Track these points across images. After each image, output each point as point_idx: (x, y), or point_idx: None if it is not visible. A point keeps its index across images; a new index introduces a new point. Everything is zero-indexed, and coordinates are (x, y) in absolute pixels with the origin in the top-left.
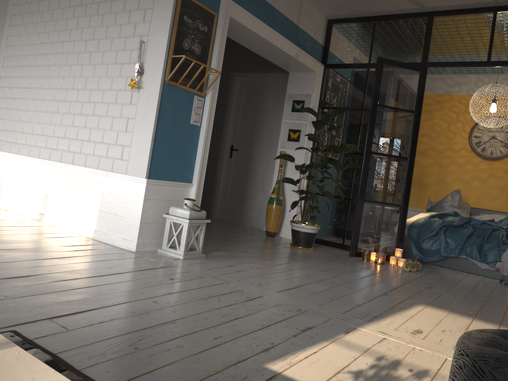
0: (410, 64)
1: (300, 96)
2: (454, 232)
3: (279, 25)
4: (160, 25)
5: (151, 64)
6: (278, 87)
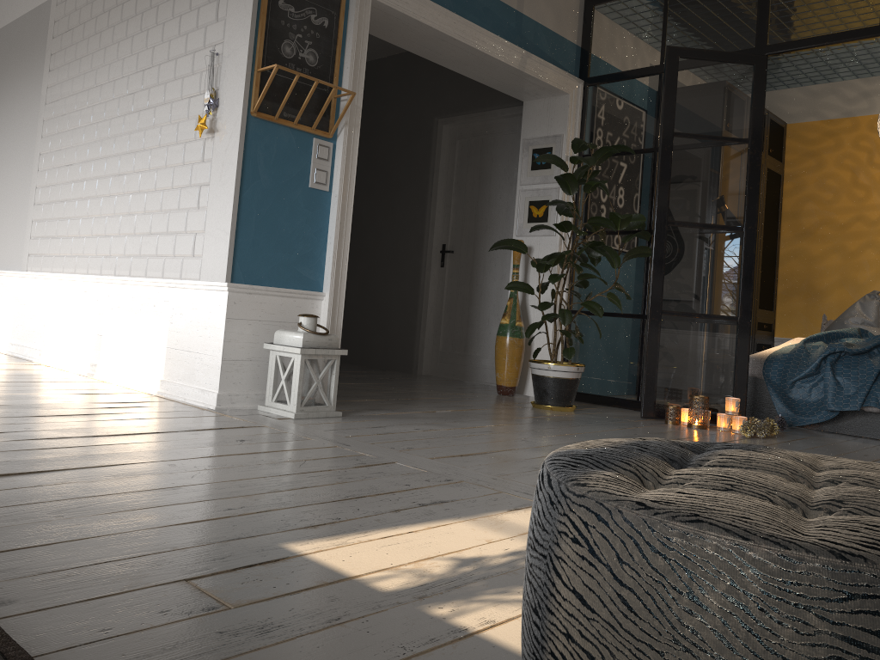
0: (731, 52)
1: (544, 140)
2: (852, 365)
3: (478, 11)
4: (239, 21)
5: (228, 88)
6: (512, 133)
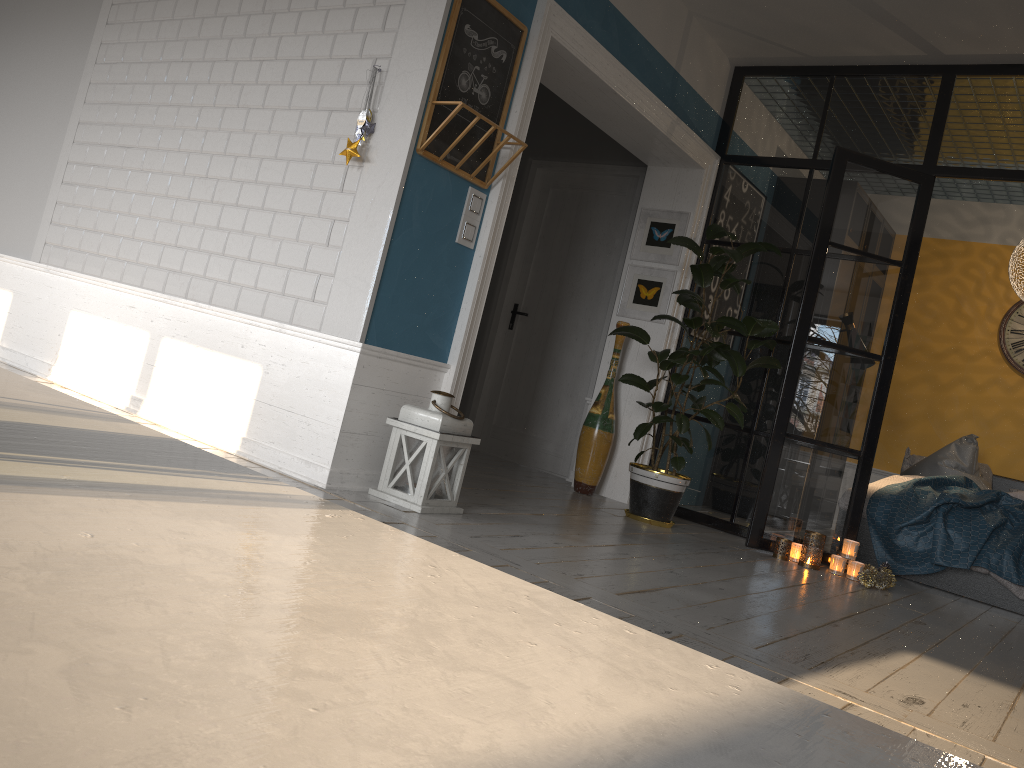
0: (900, 166)
1: (666, 215)
2: (964, 519)
3: (641, 65)
4: (418, 39)
5: (390, 114)
6: (620, 195)
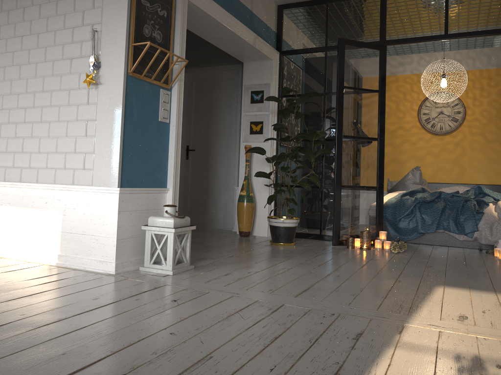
0: (369, 43)
1: (258, 86)
2: (428, 208)
3: (234, 10)
4: (116, 10)
5: (108, 55)
6: (230, 80)
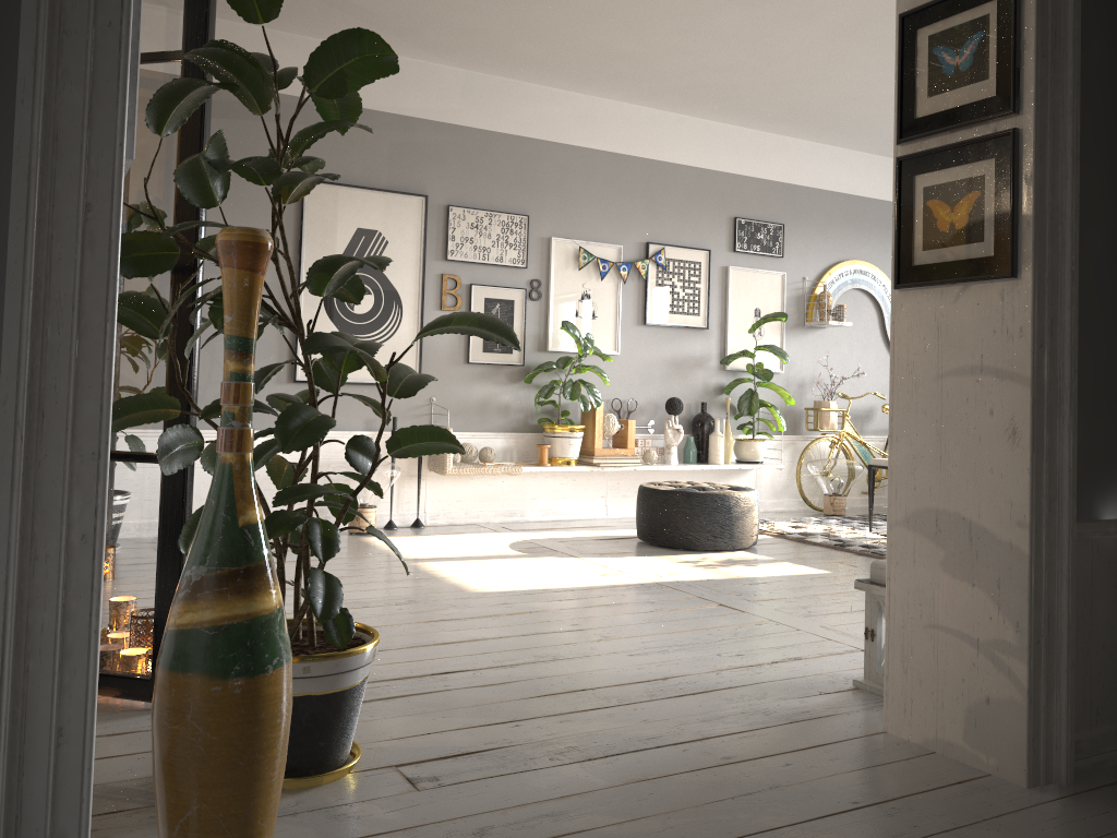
0: None
1: None
2: None
3: None
4: None
5: None
6: None
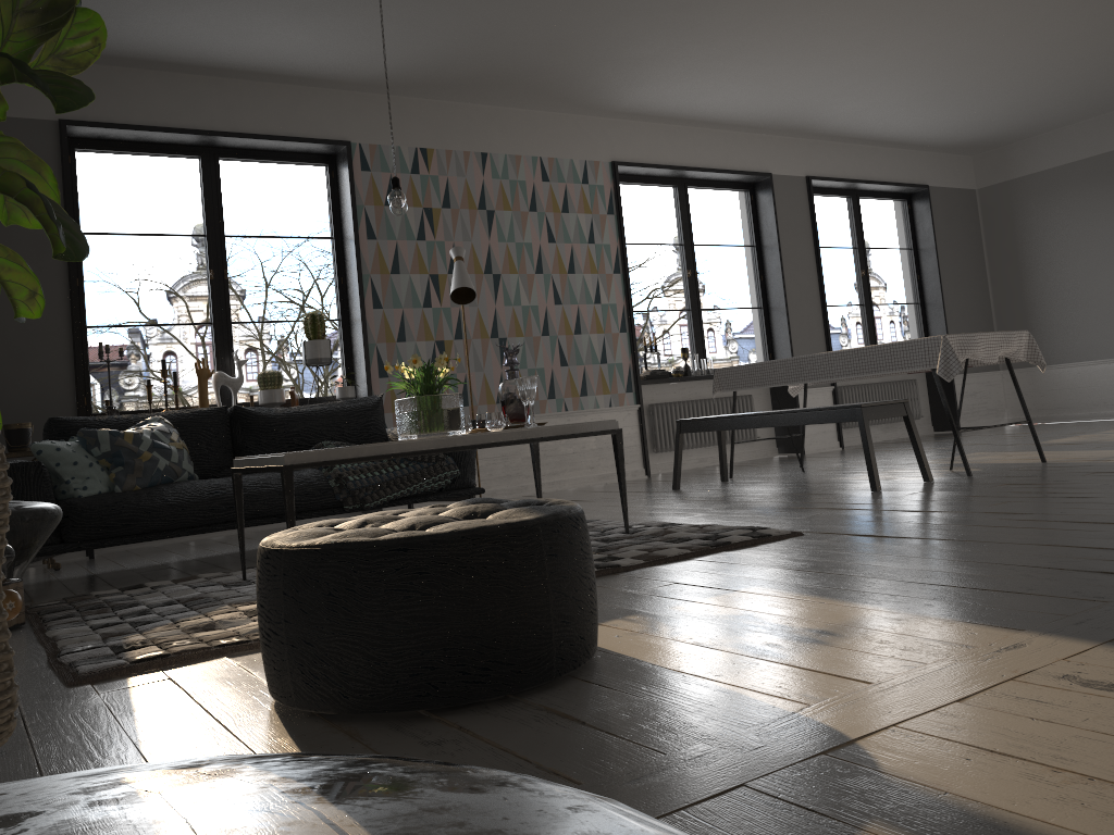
0: None
1: None
2: None
3: None
4: None
5: None
6: None
